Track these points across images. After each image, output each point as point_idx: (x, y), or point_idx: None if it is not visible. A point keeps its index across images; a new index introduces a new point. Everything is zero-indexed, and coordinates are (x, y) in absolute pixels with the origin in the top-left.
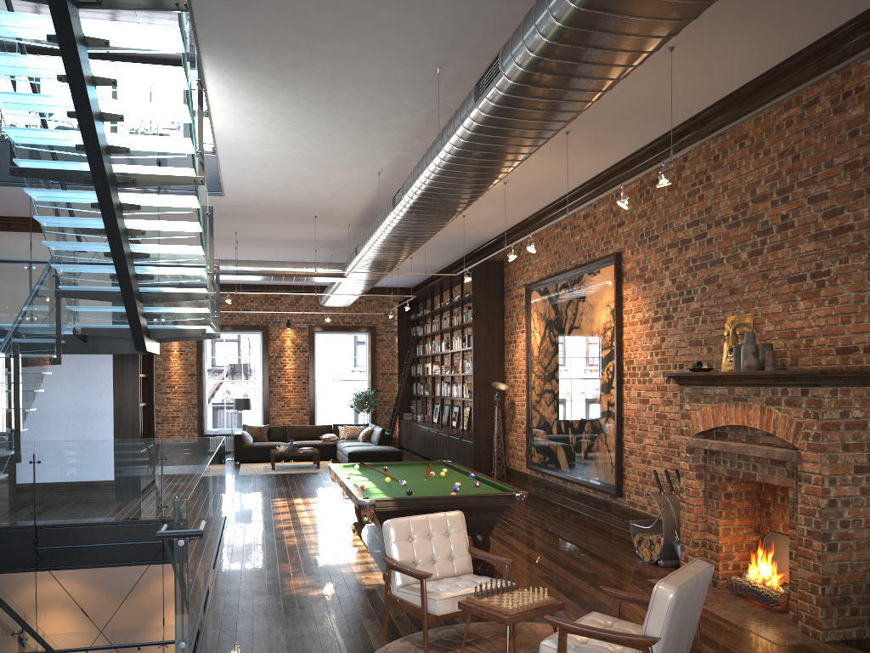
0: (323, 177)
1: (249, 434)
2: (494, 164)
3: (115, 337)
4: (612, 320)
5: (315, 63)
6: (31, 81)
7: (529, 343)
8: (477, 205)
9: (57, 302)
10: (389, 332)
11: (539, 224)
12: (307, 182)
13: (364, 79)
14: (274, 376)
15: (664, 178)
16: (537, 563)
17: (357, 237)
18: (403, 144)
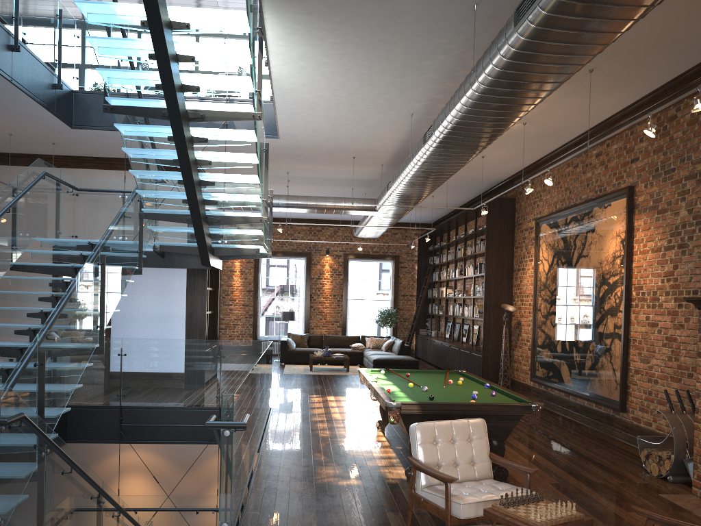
0: (362, 119)
1: (292, 341)
2: (524, 95)
3: (185, 253)
4: (622, 249)
5: (362, 3)
6: (119, 26)
7: (537, 270)
8: (496, 146)
9: (140, 222)
10: (410, 260)
11: (551, 163)
12: (348, 125)
13: (405, 19)
14: (315, 294)
15: (700, 102)
16: (546, 469)
17: (388, 177)
18: (435, 85)
